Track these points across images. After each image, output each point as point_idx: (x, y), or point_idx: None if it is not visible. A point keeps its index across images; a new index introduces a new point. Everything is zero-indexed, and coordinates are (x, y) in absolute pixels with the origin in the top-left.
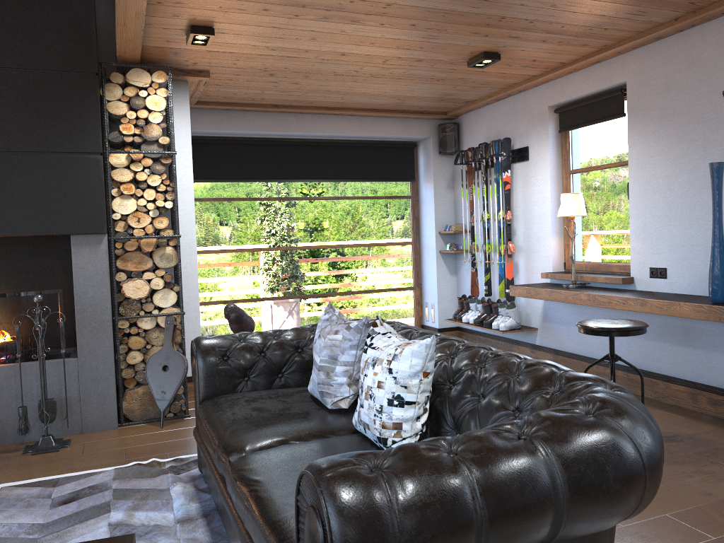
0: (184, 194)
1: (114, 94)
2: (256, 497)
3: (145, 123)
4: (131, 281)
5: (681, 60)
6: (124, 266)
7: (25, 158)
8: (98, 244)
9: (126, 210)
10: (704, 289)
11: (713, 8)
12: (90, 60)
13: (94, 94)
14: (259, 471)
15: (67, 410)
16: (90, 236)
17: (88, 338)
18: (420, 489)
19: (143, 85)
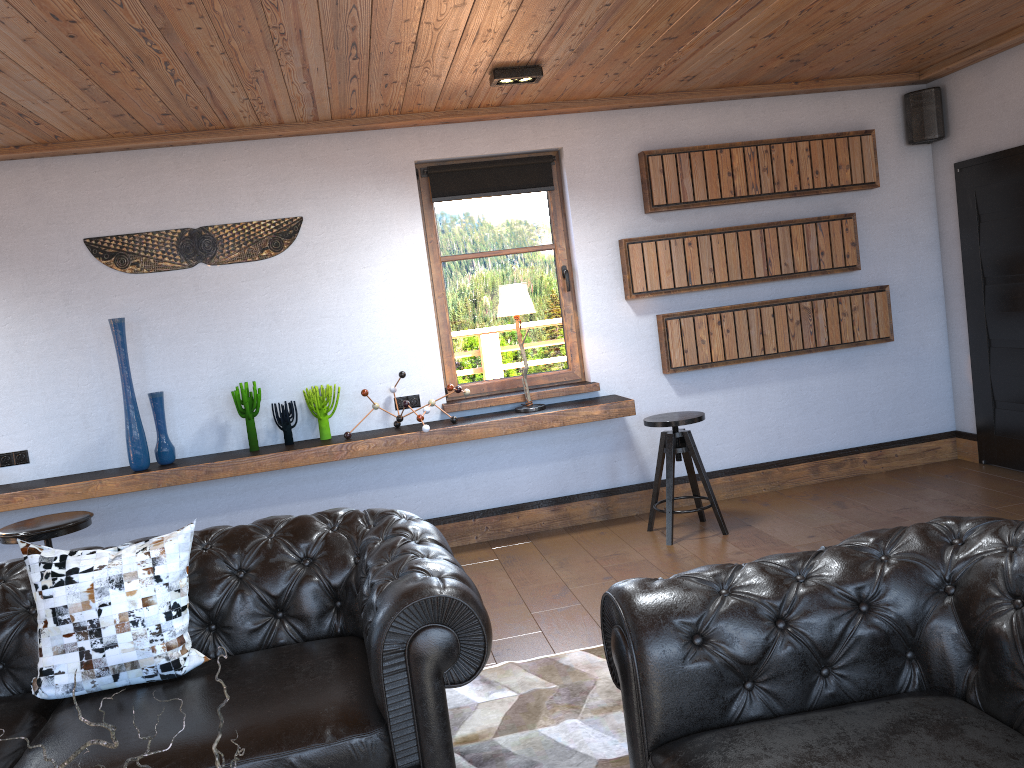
0: None
1: None
2: (181, 762)
3: None
4: None
5: (15, 194)
6: None
7: None
8: None
9: None
10: (90, 464)
11: (73, 146)
12: None
13: None
14: (112, 761)
15: None
16: None
17: None
18: (465, 576)
19: None
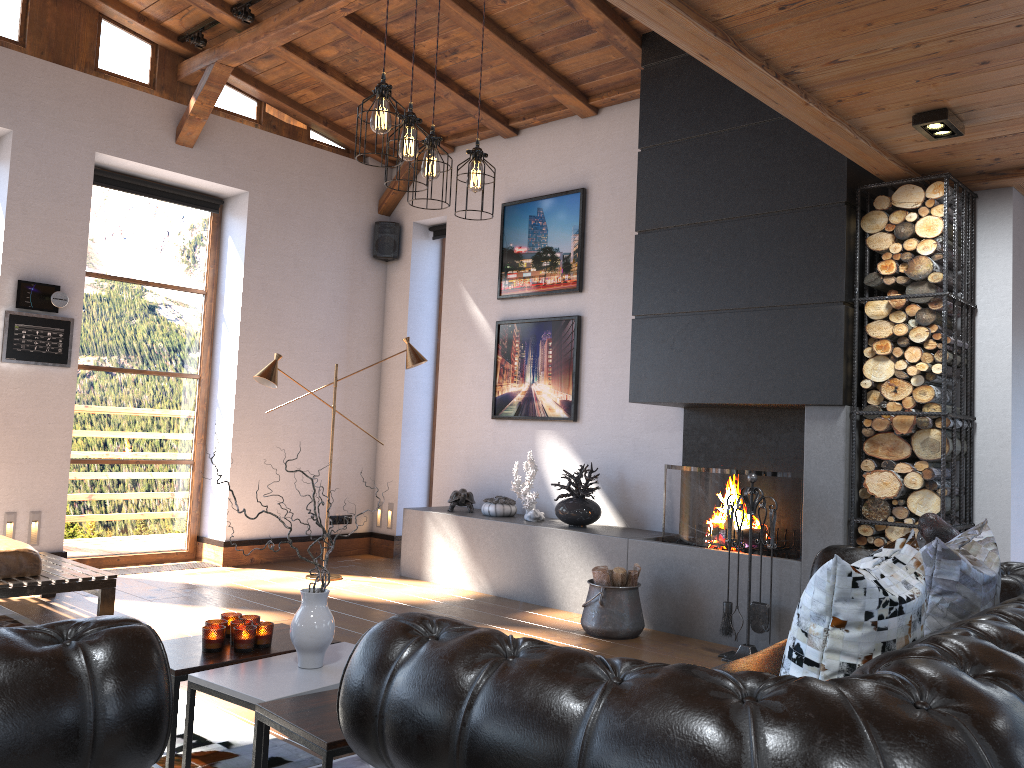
0: (996, 354)
1: (877, 224)
2: None
3: (911, 257)
4: (876, 473)
5: None
6: (873, 451)
7: (763, 314)
8: (834, 419)
9: (879, 376)
10: None
11: None
12: (839, 187)
13: (839, 229)
14: None
15: (769, 621)
16: (826, 408)
17: (813, 538)
18: (419, 666)
19: (912, 205)
